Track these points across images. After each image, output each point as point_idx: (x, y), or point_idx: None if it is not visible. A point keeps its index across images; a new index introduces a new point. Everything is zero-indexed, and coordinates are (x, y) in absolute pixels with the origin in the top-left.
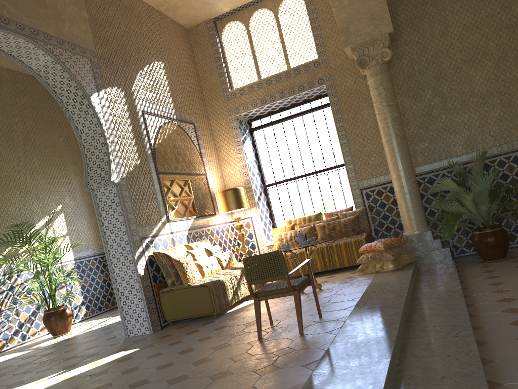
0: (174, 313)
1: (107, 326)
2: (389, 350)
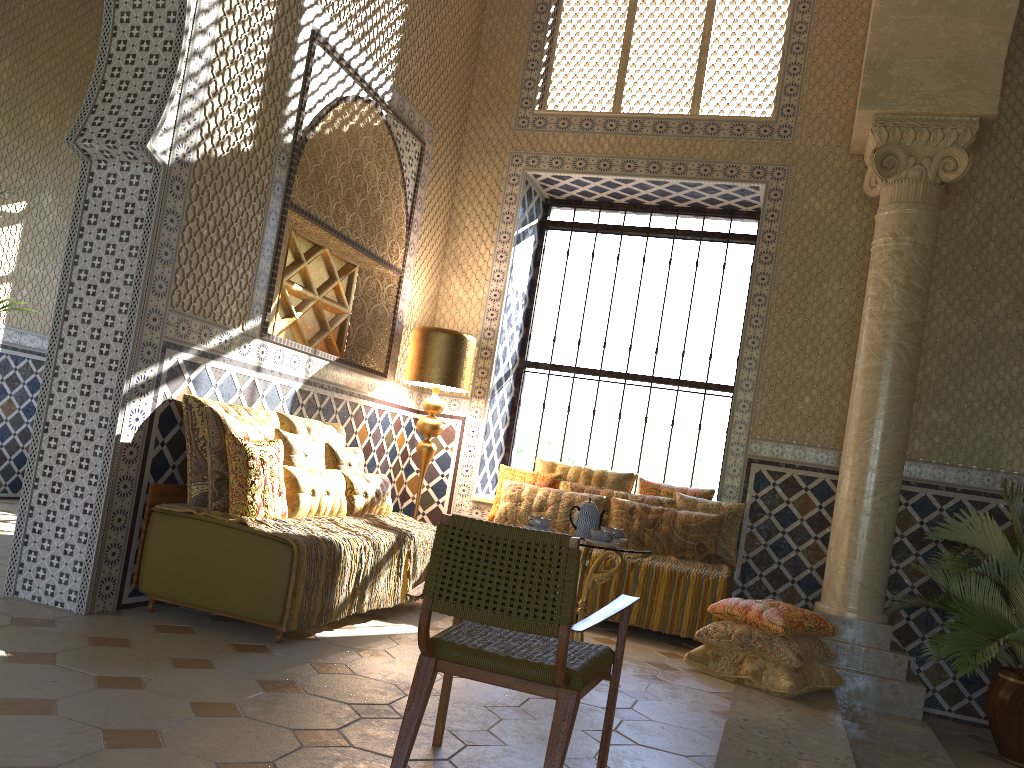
0: (169, 582)
1: None
2: None
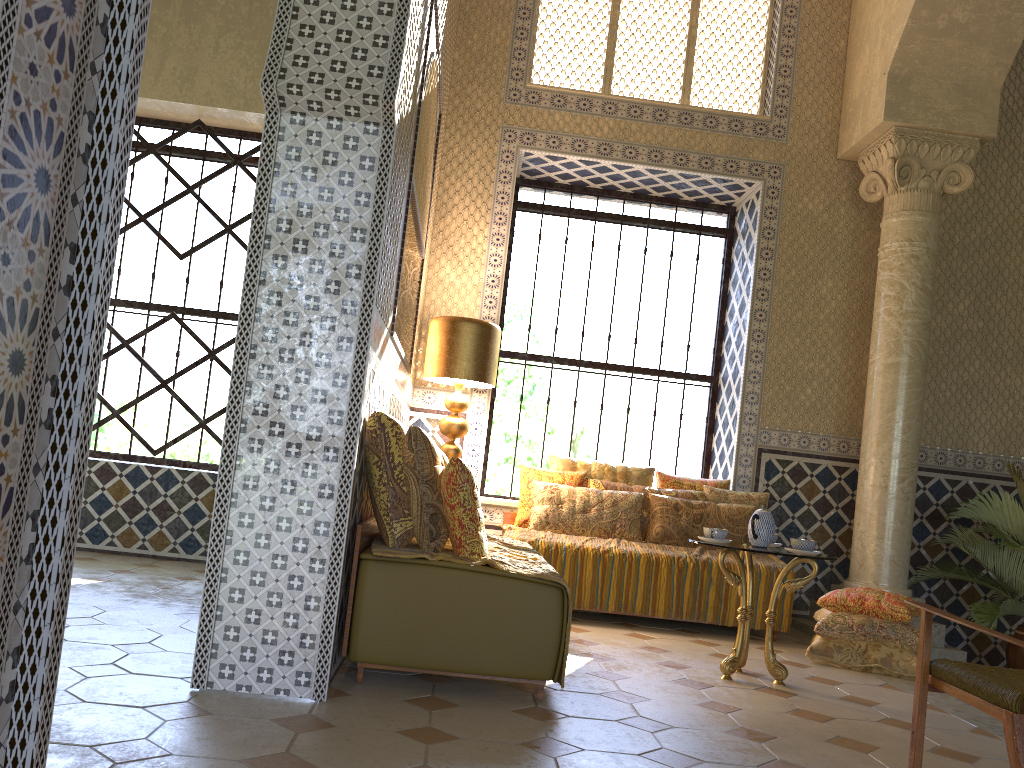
0: (398, 646)
1: None
2: None
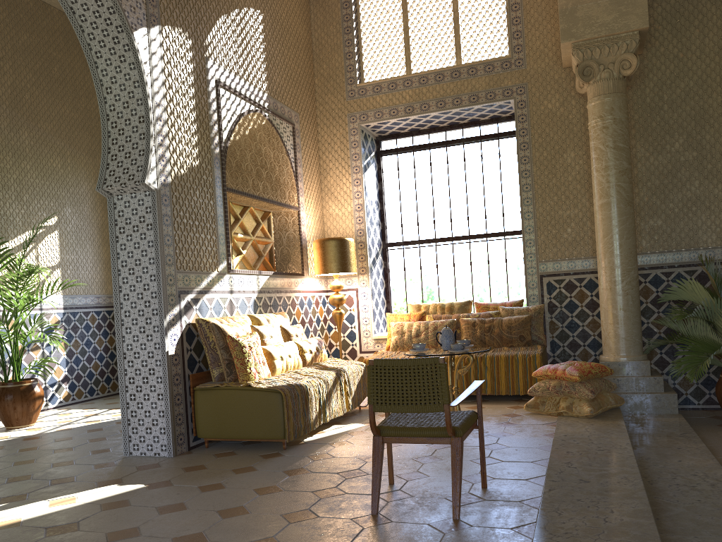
0: (214, 429)
1: (97, 425)
2: None
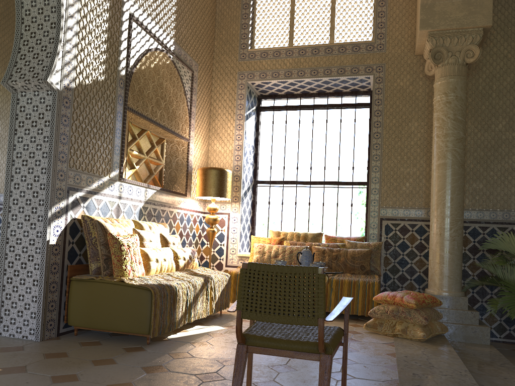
0: (84, 318)
1: None
2: None
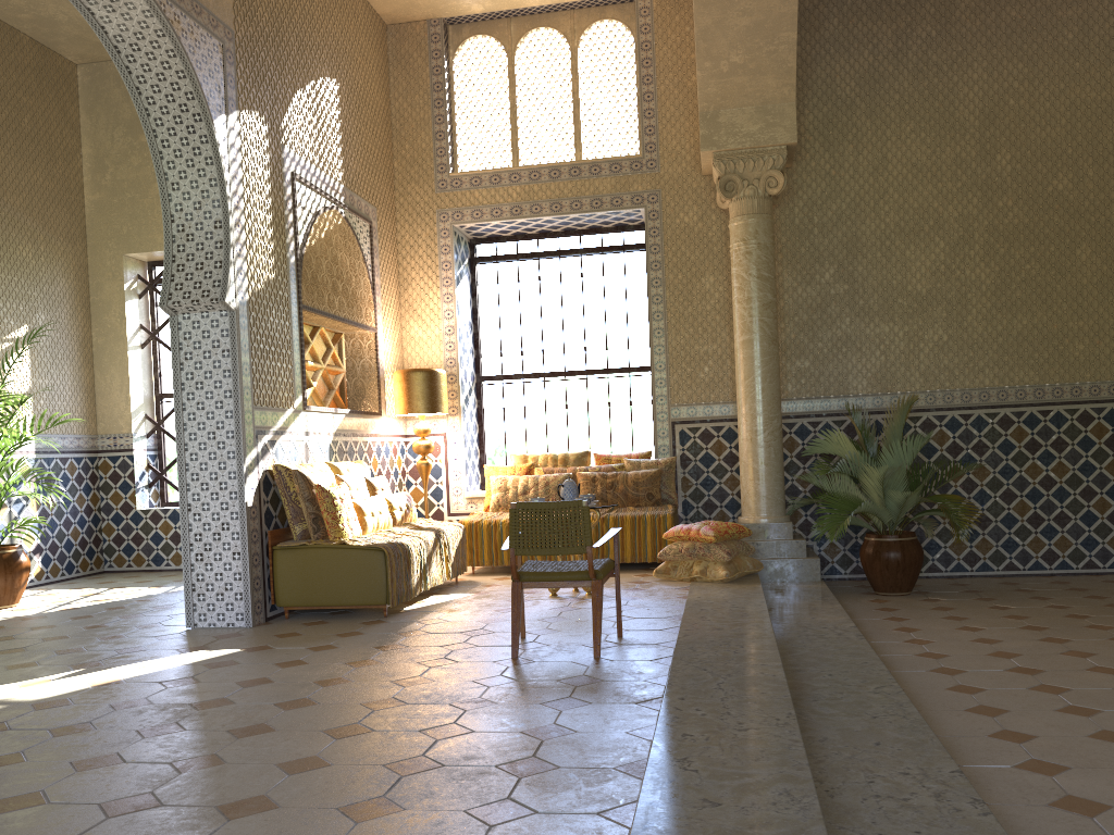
0: (299, 595)
1: (114, 604)
2: (783, 695)
